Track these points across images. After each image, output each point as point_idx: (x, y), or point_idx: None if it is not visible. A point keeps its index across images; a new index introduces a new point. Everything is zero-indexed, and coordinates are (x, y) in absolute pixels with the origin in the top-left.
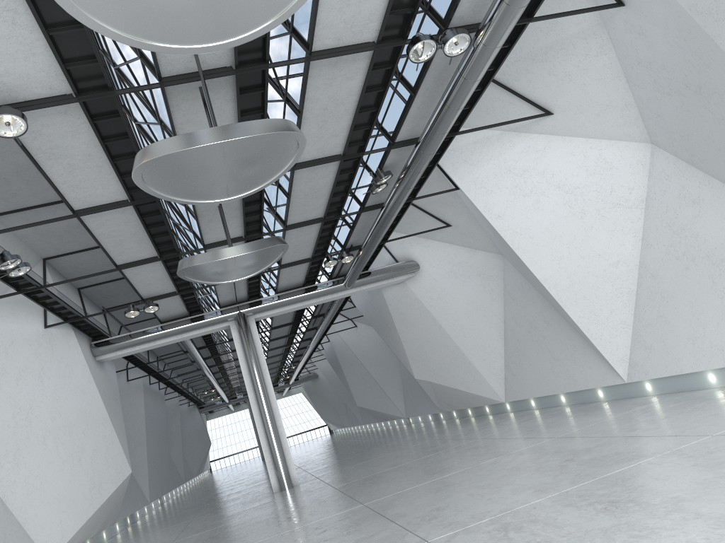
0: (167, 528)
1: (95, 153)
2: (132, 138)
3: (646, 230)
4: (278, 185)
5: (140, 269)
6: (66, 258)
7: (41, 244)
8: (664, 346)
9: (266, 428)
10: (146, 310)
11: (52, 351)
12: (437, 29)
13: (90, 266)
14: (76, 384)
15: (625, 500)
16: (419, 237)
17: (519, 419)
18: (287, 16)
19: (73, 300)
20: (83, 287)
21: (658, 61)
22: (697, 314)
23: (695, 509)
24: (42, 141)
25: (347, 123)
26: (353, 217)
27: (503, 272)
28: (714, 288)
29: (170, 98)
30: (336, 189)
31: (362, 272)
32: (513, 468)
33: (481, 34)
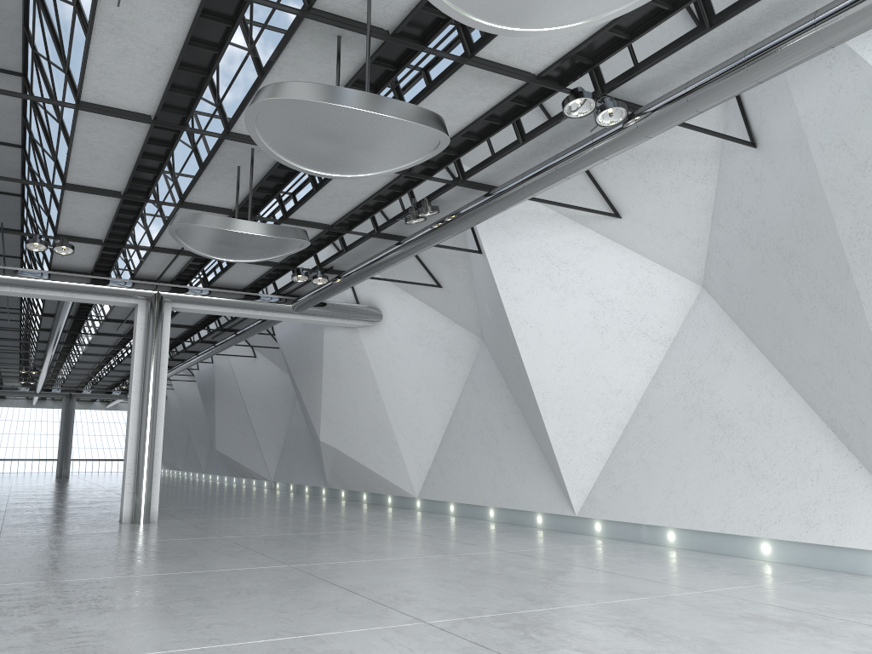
0: None
1: (166, 50)
2: (224, 54)
3: (661, 369)
4: None
5: (87, 198)
6: None
7: None
8: (634, 491)
9: (142, 443)
10: (56, 248)
11: None
12: (591, 90)
13: None
14: None
15: (649, 630)
16: (396, 285)
17: (439, 521)
18: (567, 31)
19: None
20: None
21: (760, 214)
22: (682, 469)
23: (737, 653)
24: (122, 10)
25: None
26: (356, 238)
27: (476, 358)
28: (710, 449)
29: (299, 32)
30: (368, 202)
31: None
32: (477, 571)
33: (642, 117)
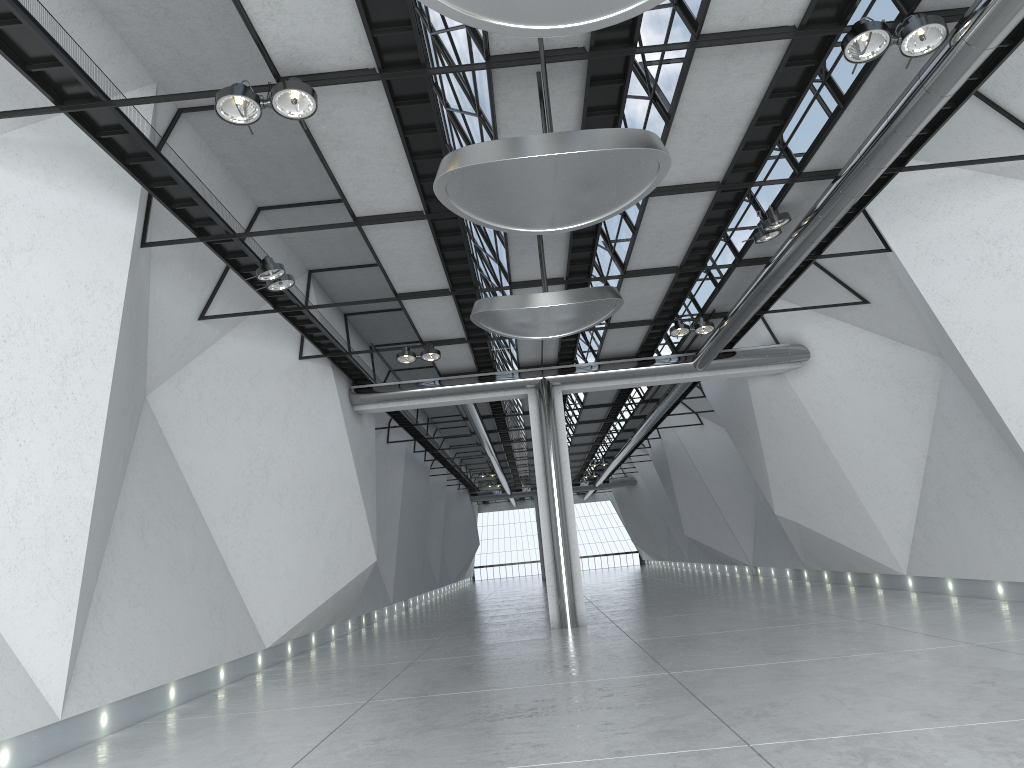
0: (409, 641)
1: (392, 147)
2: (440, 132)
3: None
4: (623, 214)
5: (424, 302)
6: (336, 273)
7: (309, 252)
8: None
9: (554, 541)
10: (424, 356)
11: (303, 390)
12: (896, 12)
13: (363, 288)
14: (325, 437)
15: None
16: (817, 312)
17: (923, 605)
18: None
19: (336, 329)
20: (350, 313)
21: None
22: None
23: None
24: (331, 126)
25: (736, 139)
26: (723, 271)
27: (939, 384)
28: None
29: (497, 84)
30: (704, 230)
31: (722, 350)
32: (897, 674)
33: (965, 26)
